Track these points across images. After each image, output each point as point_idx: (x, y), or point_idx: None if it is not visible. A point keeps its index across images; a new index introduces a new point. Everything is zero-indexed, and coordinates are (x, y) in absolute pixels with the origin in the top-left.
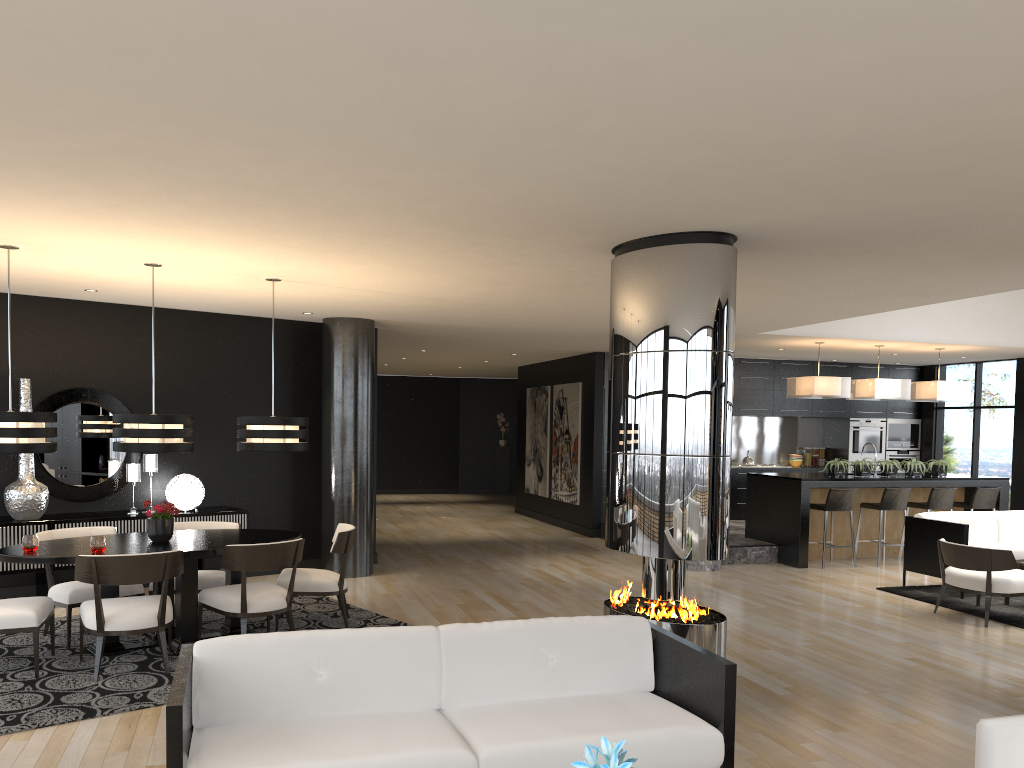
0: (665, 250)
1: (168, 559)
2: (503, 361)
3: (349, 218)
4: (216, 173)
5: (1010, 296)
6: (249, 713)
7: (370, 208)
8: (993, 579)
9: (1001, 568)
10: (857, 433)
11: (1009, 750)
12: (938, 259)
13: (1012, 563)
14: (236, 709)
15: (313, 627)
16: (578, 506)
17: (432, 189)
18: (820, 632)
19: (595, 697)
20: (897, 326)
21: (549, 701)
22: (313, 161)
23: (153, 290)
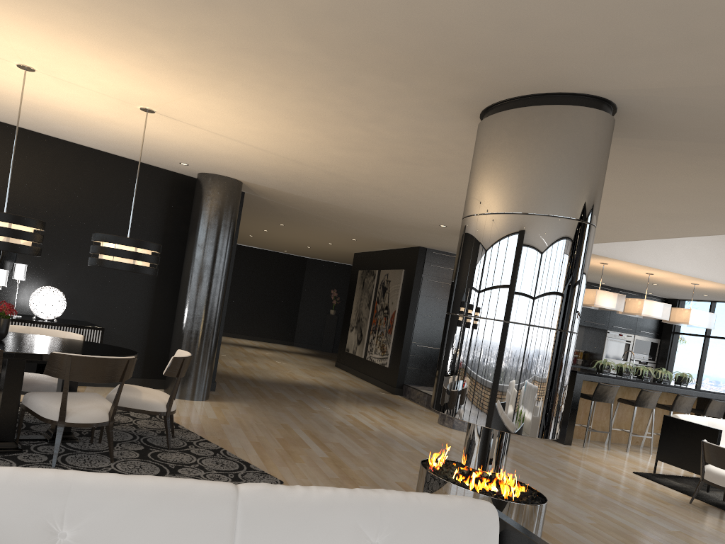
0: (544, 110)
1: None
2: (343, 246)
3: (216, 11)
4: None
5: None
6: None
7: None
8: None
9: None
10: (611, 343)
11: None
12: None
13: None
14: None
15: (137, 442)
16: (387, 368)
17: None
18: (600, 510)
19: None
20: (669, 259)
21: None
22: None
23: (22, 93)
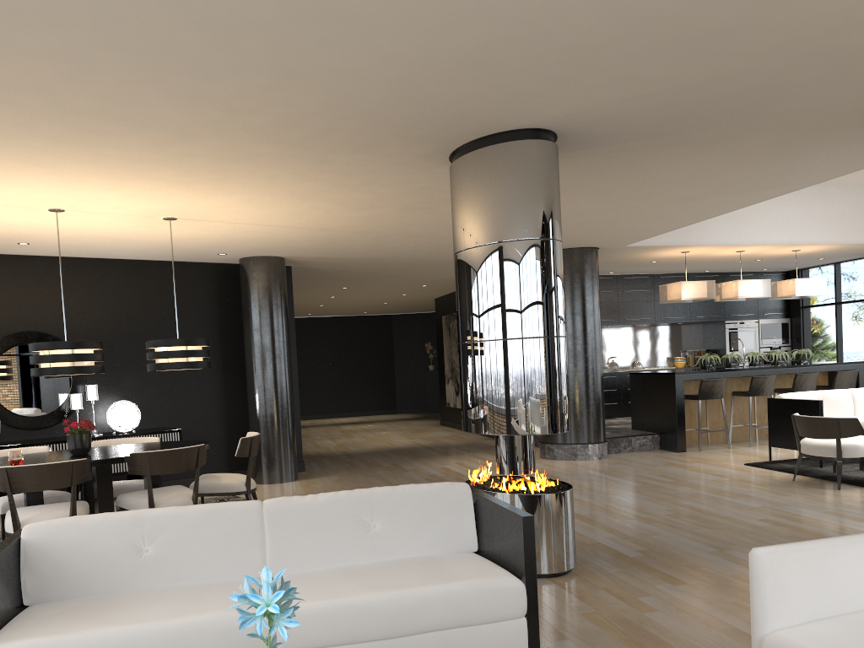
0: (489, 150)
1: (74, 467)
2: (419, 294)
3: (194, 141)
4: (42, 96)
5: (856, 198)
6: (76, 589)
7: (205, 127)
8: (843, 445)
9: (849, 435)
10: (732, 334)
11: (782, 577)
12: (754, 145)
13: (859, 429)
14: (63, 586)
15: None
16: None
17: (248, 99)
18: (683, 502)
19: (416, 559)
20: (753, 231)
21: (370, 565)
22: (120, 73)
23: (58, 232)
